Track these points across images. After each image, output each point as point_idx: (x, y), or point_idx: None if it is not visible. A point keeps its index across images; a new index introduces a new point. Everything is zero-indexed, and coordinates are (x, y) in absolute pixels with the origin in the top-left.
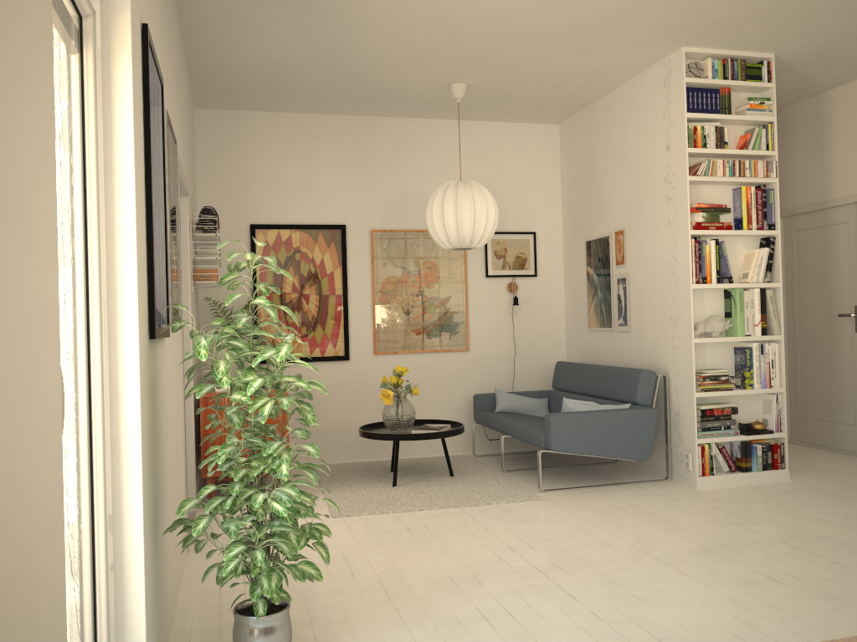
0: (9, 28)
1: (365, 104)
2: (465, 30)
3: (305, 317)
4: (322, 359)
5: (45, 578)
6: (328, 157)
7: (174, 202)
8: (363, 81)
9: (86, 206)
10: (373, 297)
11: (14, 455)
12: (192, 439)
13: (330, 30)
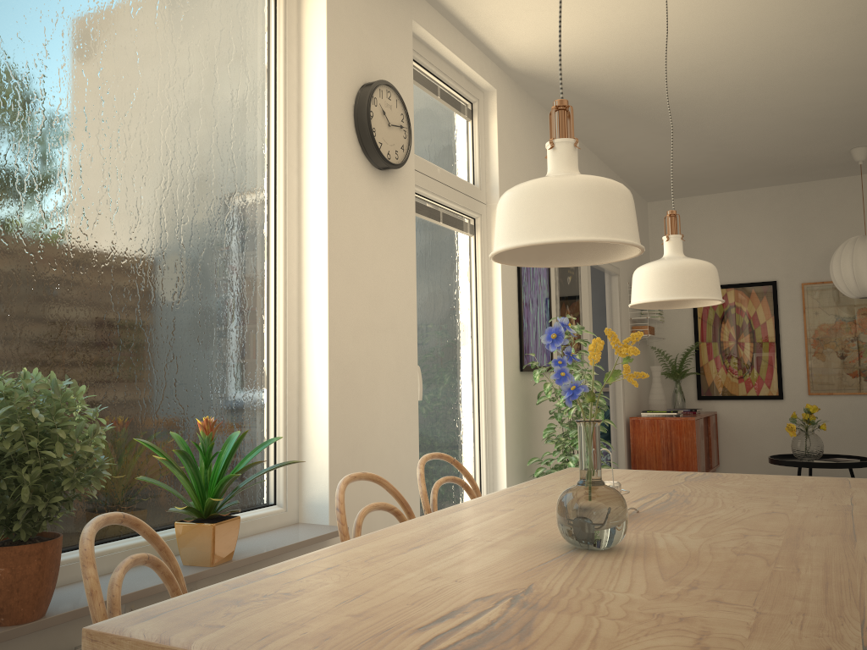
0: (388, 273)
1: (784, 176)
2: (822, 117)
3: (740, 361)
4: (757, 397)
5: (404, 441)
6: (758, 224)
7: (573, 289)
8: (766, 163)
9: (477, 307)
10: (805, 343)
11: (387, 397)
12: (622, 449)
13: (707, 142)
